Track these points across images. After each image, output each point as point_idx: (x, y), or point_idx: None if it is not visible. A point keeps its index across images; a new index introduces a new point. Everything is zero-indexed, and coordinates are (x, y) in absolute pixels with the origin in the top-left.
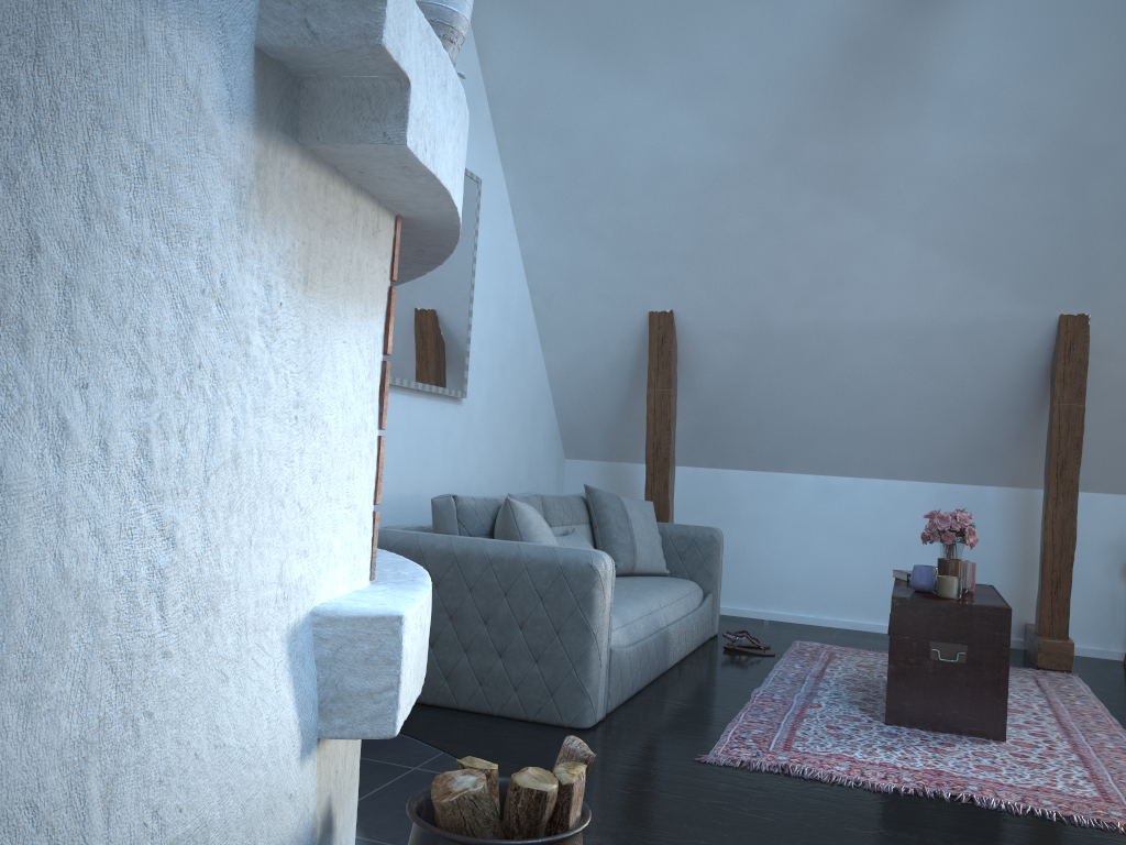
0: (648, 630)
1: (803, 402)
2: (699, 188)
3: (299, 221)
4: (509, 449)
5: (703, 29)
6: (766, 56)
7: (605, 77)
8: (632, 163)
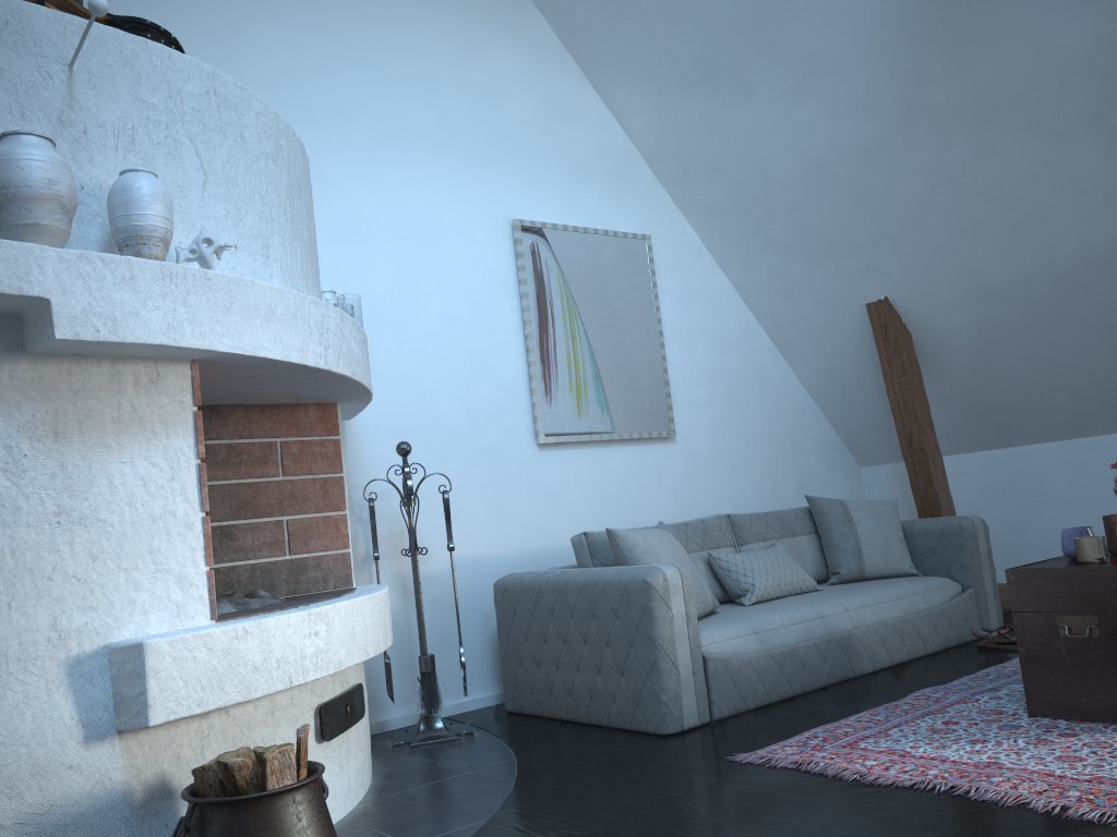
0: (806, 636)
1: (1069, 354)
2: (852, 171)
3: (38, 399)
4: (761, 472)
5: (781, 26)
6: (849, 24)
7: (723, 104)
8: (782, 170)
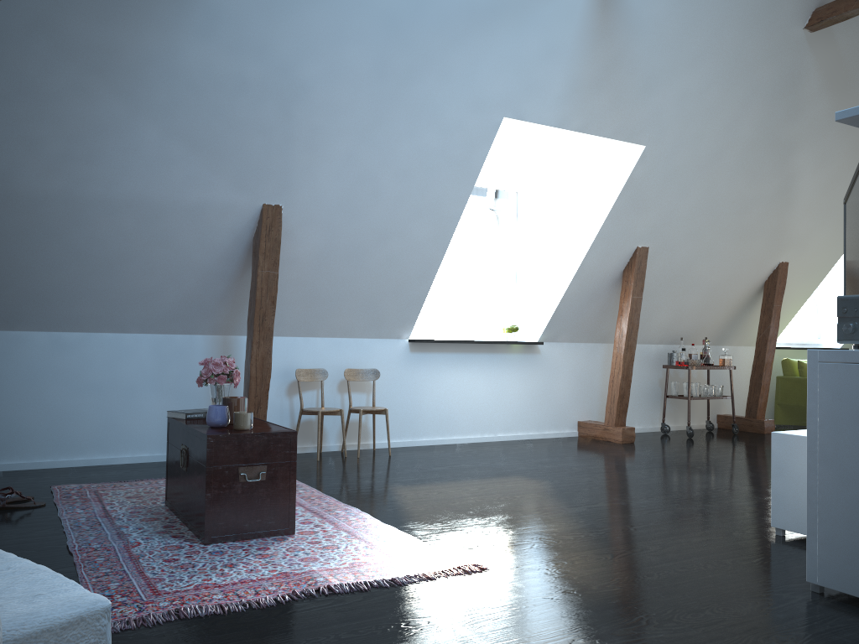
0: None
1: (42, 264)
2: None
3: None
4: None
5: None
6: None
7: None
8: None
